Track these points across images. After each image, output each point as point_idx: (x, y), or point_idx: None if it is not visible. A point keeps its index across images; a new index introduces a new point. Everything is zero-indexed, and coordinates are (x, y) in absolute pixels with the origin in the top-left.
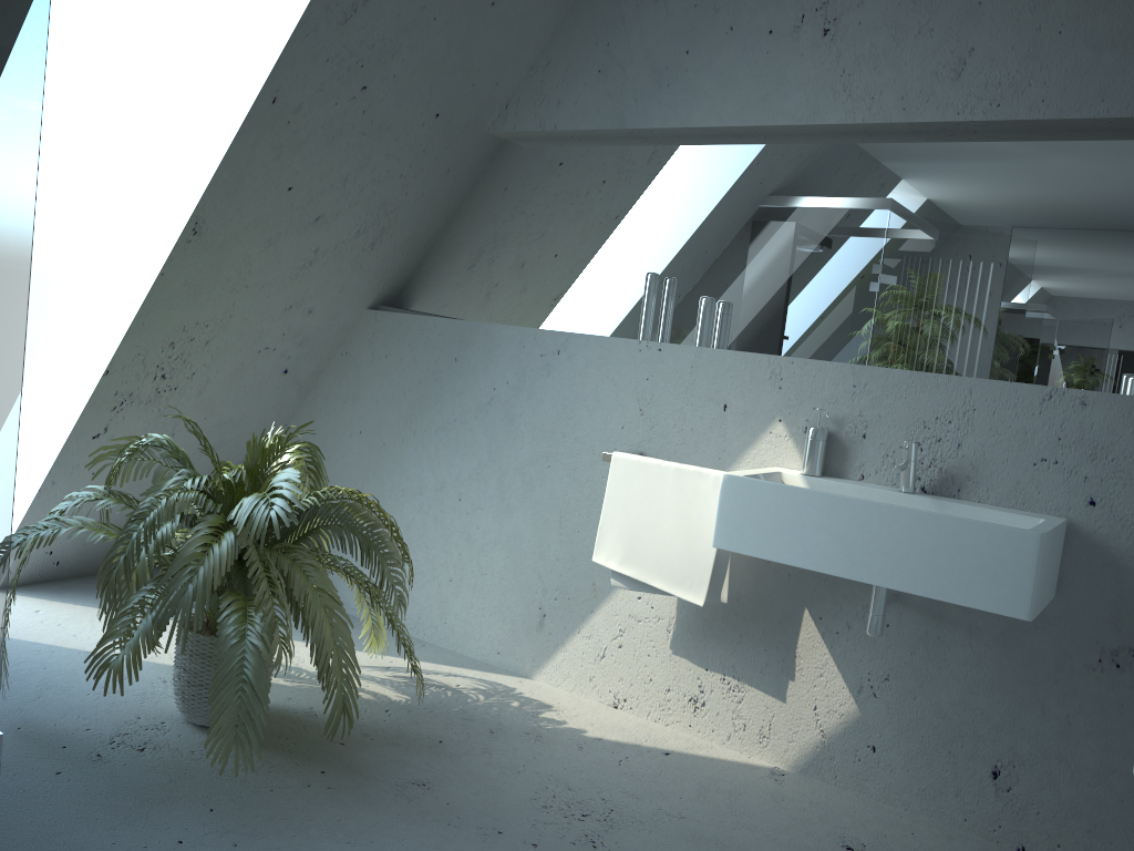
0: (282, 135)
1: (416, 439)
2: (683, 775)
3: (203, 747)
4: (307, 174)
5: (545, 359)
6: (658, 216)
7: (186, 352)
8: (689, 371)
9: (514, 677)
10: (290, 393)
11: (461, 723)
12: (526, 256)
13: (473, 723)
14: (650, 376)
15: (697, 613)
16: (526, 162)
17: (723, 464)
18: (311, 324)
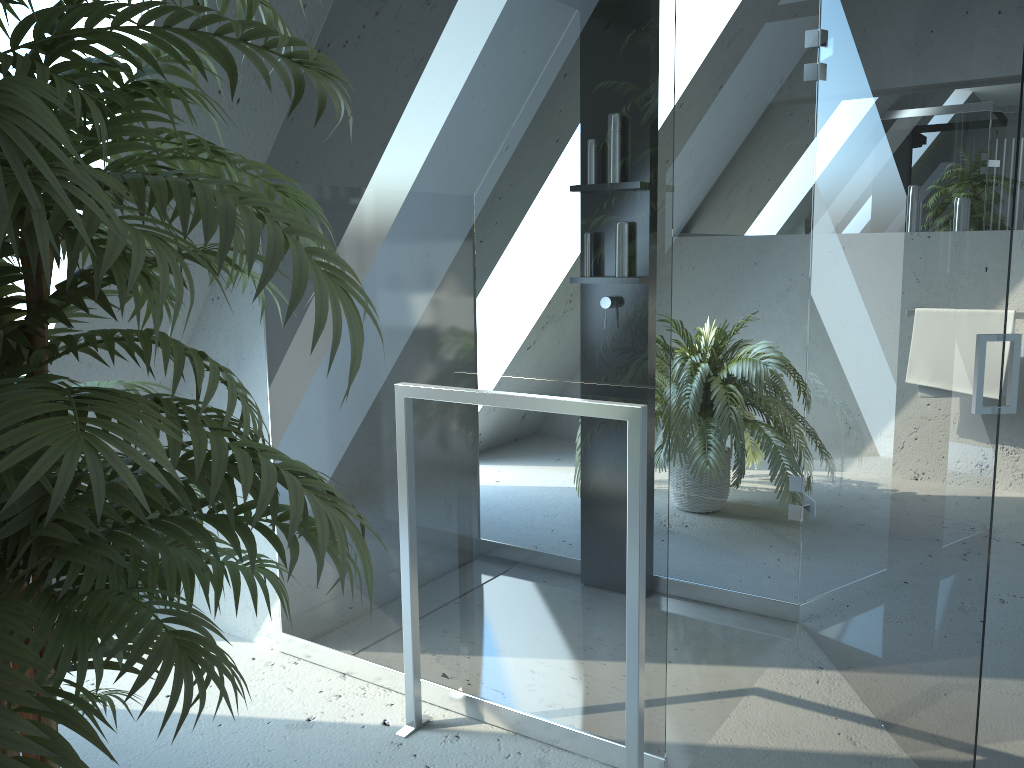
0: None
1: None
2: (1001, 506)
3: None
4: None
5: None
6: None
7: None
8: None
9: None
10: None
11: None
12: None
13: None
14: None
15: None
16: None
17: None
18: None
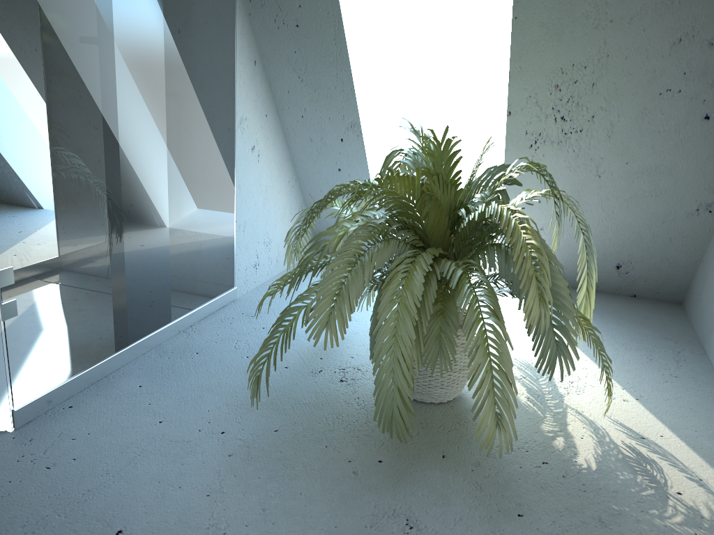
0: None
1: None
2: None
3: (368, 399)
4: None
5: None
6: None
7: (575, 95)
8: None
9: None
10: None
11: (585, 519)
12: None
13: (598, 529)
14: None
15: None
16: None
17: None
18: None
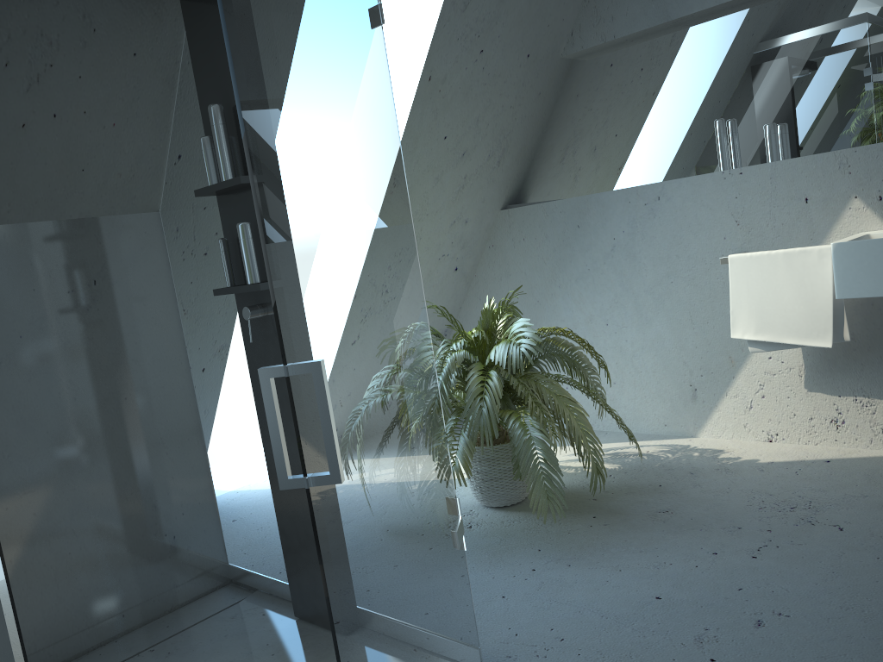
0: (437, 101)
1: (562, 291)
2: (849, 471)
3: (506, 518)
4: (454, 124)
5: (649, 206)
6: (710, 77)
7: None
8: (769, 182)
9: (683, 439)
10: (460, 284)
11: (666, 472)
12: (611, 138)
13: (674, 470)
14: (738, 194)
15: (820, 357)
16: (593, 70)
17: (815, 243)
18: (467, 230)
